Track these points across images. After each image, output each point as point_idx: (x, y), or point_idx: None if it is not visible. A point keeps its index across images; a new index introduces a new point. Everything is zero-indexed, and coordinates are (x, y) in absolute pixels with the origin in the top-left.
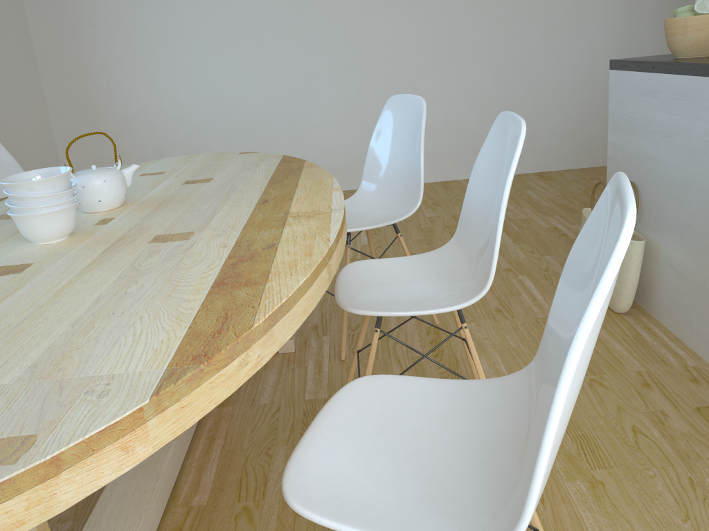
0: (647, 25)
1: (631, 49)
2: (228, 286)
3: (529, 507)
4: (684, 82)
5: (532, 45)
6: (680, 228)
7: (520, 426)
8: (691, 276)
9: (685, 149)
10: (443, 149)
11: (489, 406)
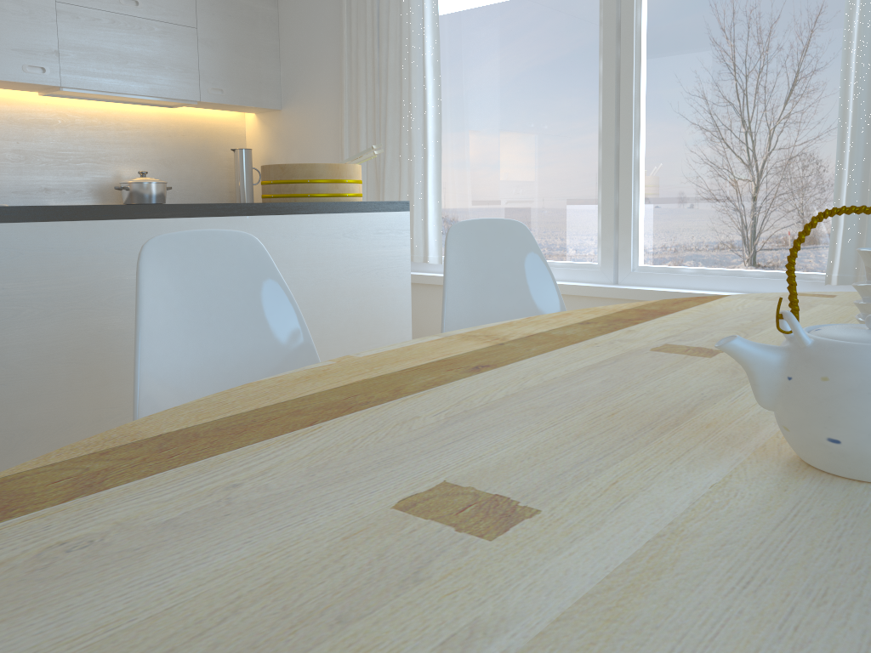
0: None
1: None
2: (659, 311)
3: None
4: None
5: None
6: None
7: None
8: None
9: None
10: None
11: None
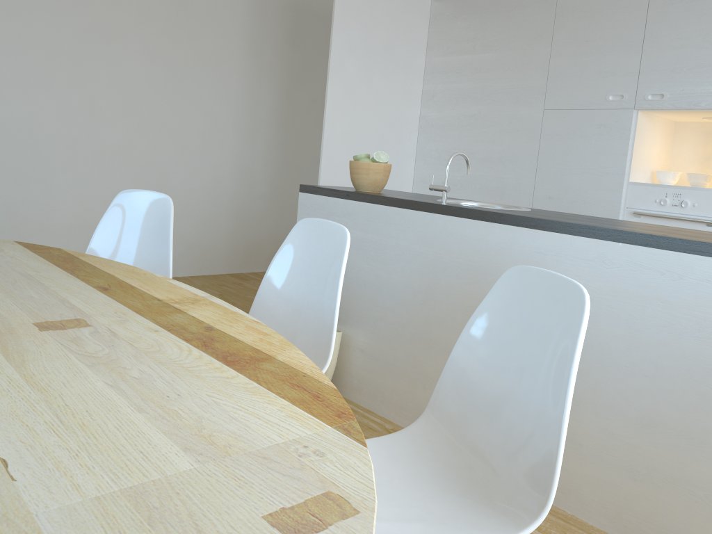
0: (260, 157)
1: (248, 175)
2: (242, 363)
3: (555, 487)
4: (378, 209)
5: (169, 158)
6: (373, 320)
7: (445, 460)
8: (383, 357)
9: (379, 259)
10: (71, 249)
11: (409, 452)
